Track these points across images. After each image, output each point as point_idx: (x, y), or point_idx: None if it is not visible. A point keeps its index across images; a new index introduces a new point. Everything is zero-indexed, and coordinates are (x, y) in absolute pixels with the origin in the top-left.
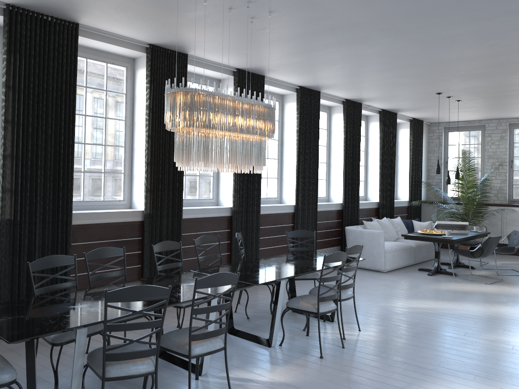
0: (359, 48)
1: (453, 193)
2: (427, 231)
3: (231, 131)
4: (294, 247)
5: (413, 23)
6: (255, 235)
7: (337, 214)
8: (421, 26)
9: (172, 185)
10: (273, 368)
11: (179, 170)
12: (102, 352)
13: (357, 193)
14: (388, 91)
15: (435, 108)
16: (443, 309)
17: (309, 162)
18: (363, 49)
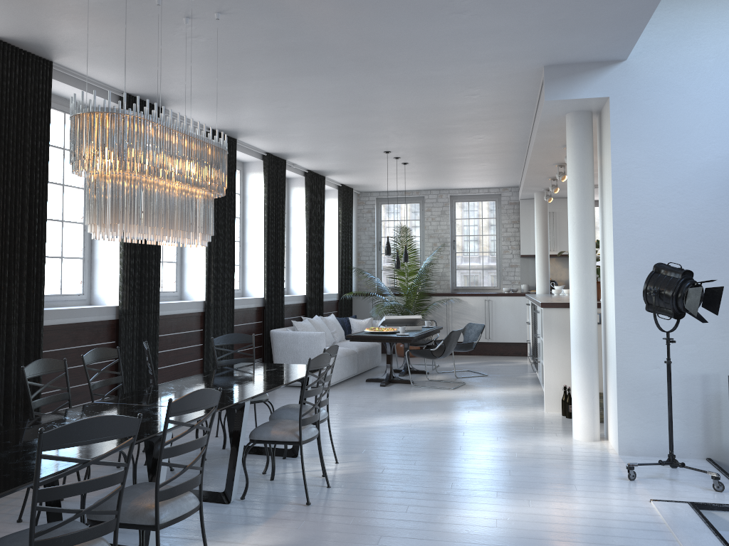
0: (317, 81)
1: (388, 282)
2: (376, 329)
3: (176, 180)
4: (205, 363)
5: (397, 55)
6: (152, 347)
7: (257, 312)
8: (406, 60)
9: (26, 271)
10: (250, 531)
11: (95, 238)
12: (10, 544)
13: (281, 284)
14: (327, 146)
15: (374, 172)
16: (420, 423)
17: (223, 239)
18: (322, 83)
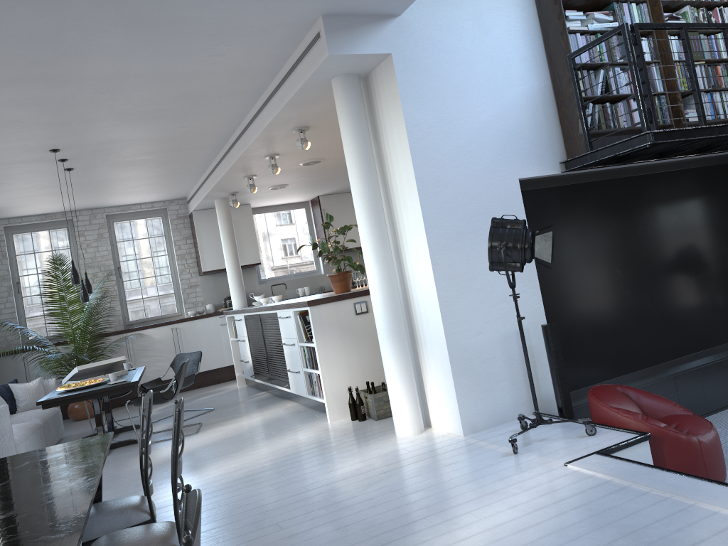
0: (14, 10)
1: (38, 331)
2: (74, 385)
3: None
4: None
5: None
6: None
7: None
8: None
9: None
10: None
11: None
12: None
13: None
14: None
15: (17, 186)
16: (214, 480)
17: None
18: (20, 15)
